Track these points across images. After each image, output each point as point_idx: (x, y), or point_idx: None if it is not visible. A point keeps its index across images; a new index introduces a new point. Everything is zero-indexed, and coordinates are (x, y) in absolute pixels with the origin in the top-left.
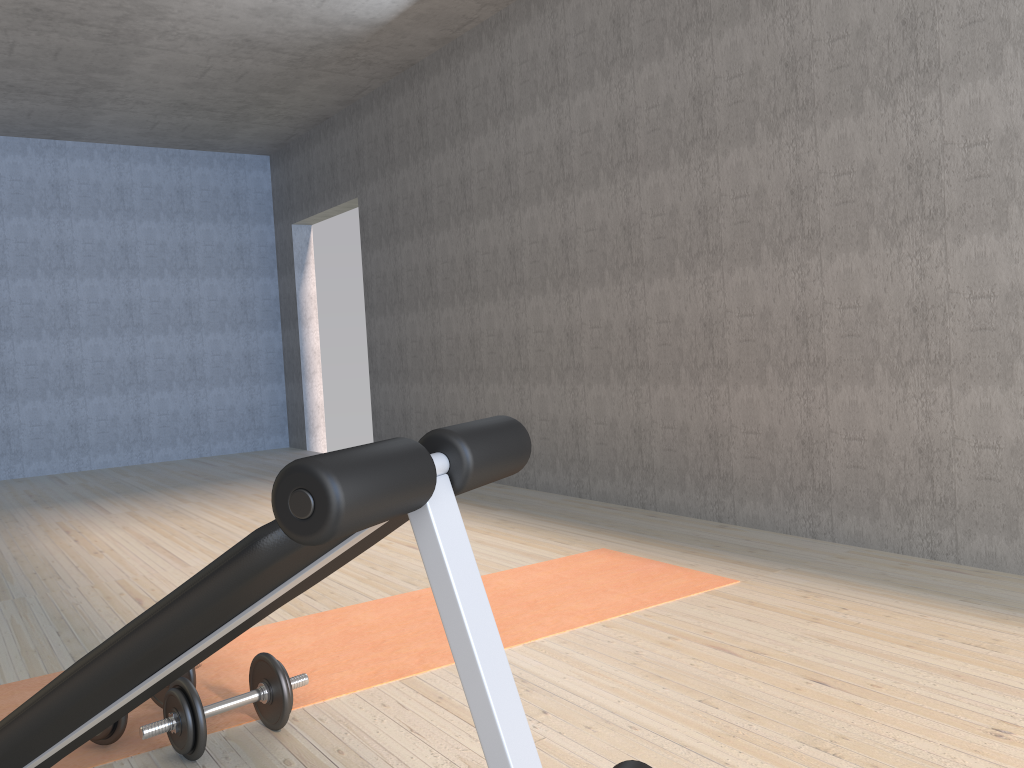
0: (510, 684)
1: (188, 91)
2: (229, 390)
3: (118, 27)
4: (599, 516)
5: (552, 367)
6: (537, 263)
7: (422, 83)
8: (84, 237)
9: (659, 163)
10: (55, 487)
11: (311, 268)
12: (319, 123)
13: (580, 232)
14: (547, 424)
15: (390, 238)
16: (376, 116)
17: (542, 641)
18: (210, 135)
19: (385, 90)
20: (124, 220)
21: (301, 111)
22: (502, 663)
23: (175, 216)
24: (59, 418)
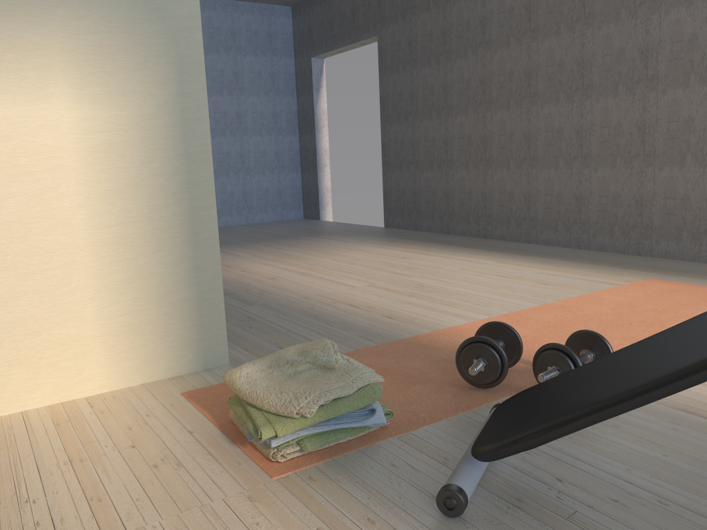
0: None
1: None
2: (265, 177)
3: None
4: (613, 260)
5: (560, 157)
6: (552, 81)
7: None
8: None
9: (682, 2)
10: None
11: (323, 90)
12: None
13: (597, 57)
14: (552, 198)
15: (407, 65)
16: None
17: None
18: None
19: None
20: None
21: None
22: None
23: (229, 50)
24: None
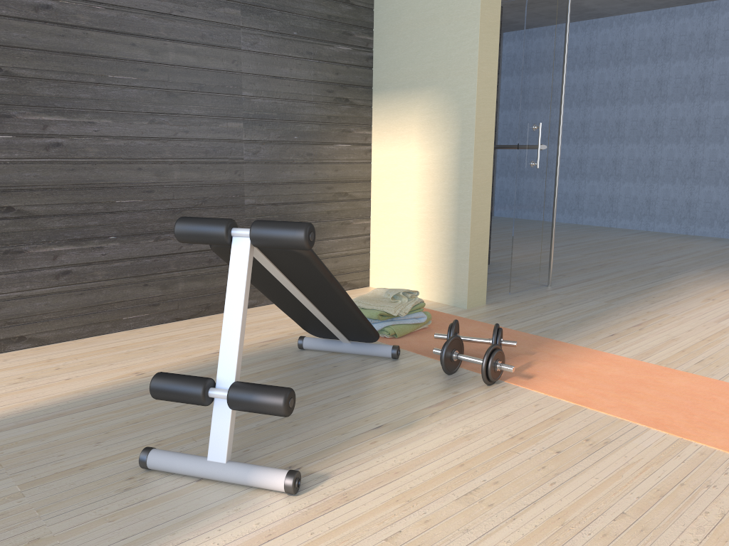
0: (238, 319)
1: None
2: None
3: None
4: None
5: None
6: None
7: None
8: None
9: None
10: None
11: None
12: None
13: None
14: None
15: None
16: None
17: (696, 445)
18: None
19: None
20: None
21: None
22: (238, 311)
23: None
24: None
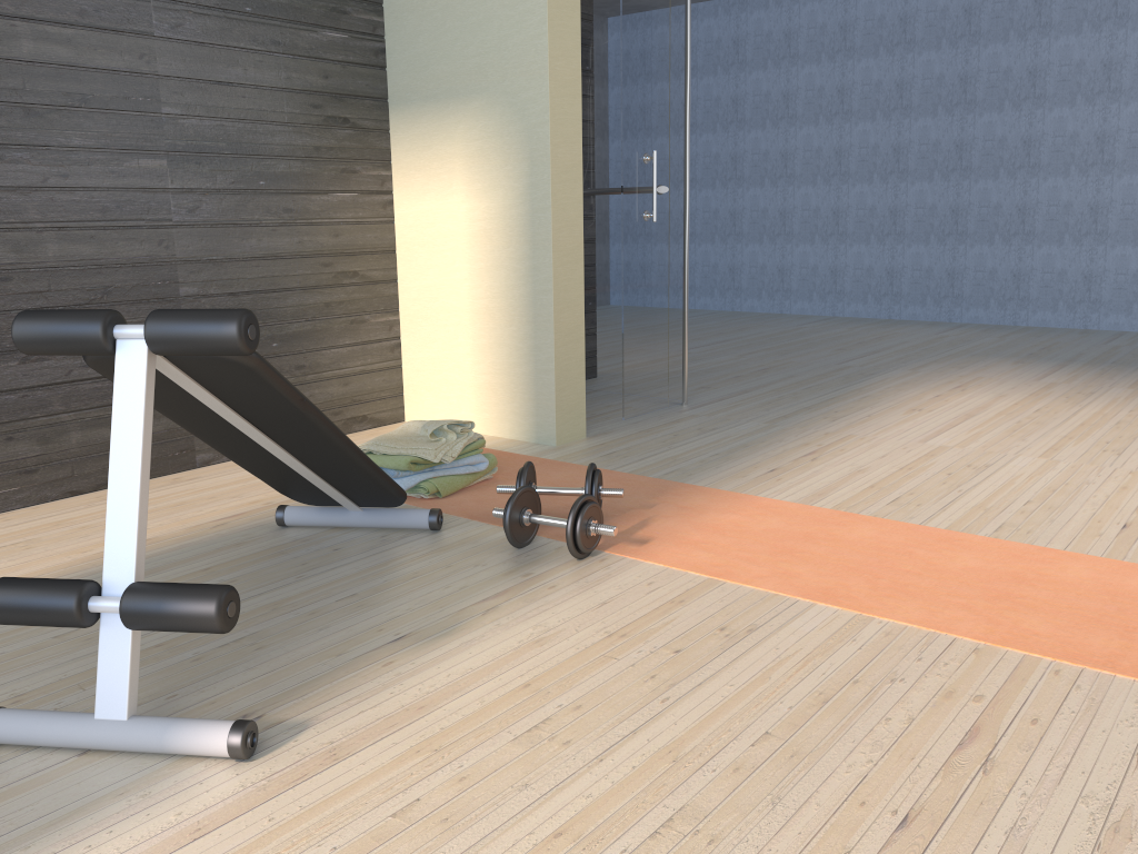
0: (134, 478)
1: None
2: None
3: None
4: None
5: None
6: None
7: None
8: None
9: None
10: (1086, 345)
11: None
12: None
13: None
14: None
15: None
16: None
17: (880, 622)
18: None
19: None
20: None
21: None
22: (133, 464)
23: None
24: None
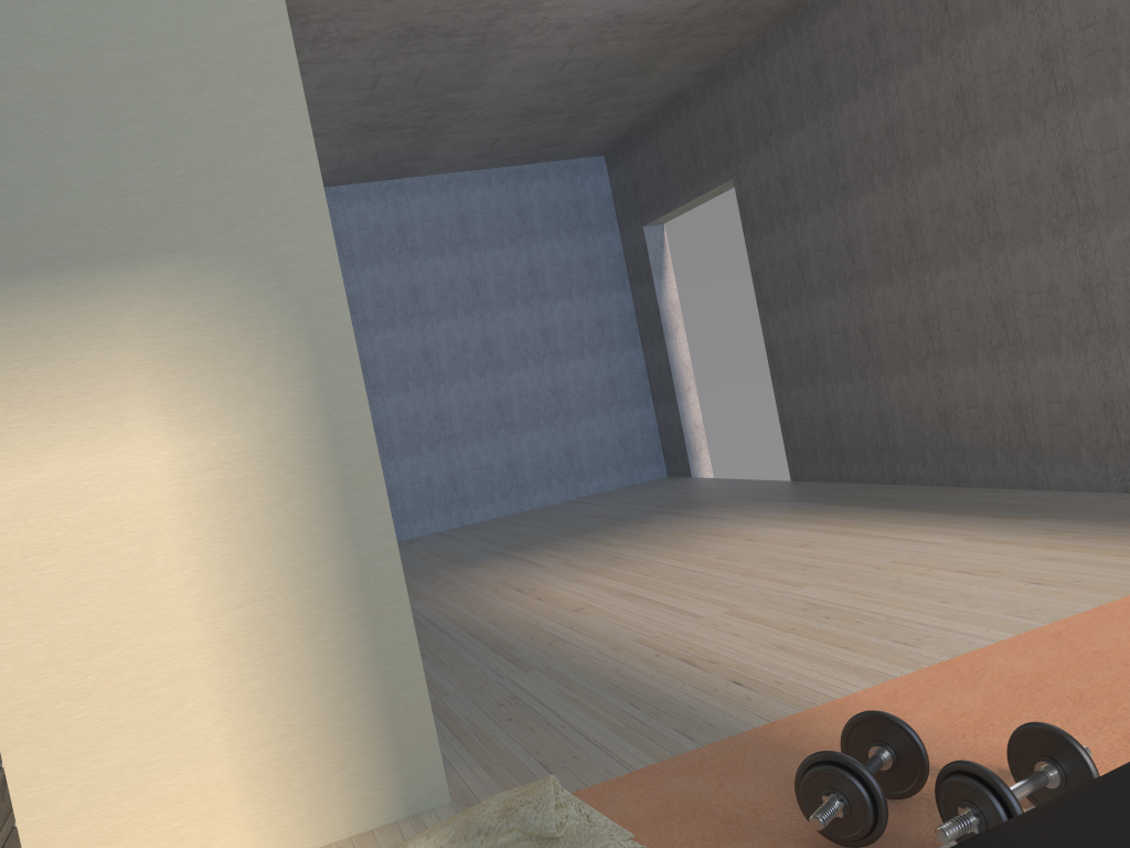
0: None
1: (540, 94)
2: (597, 421)
3: (487, 31)
4: None
5: (1061, 334)
6: (1022, 208)
7: (814, 24)
8: (434, 277)
9: None
10: (455, 544)
11: (669, 272)
12: (669, 104)
13: (1092, 156)
14: (1060, 407)
15: (785, 218)
16: (749, 79)
17: None
18: (548, 143)
19: (759, 45)
20: (470, 253)
21: (653, 93)
22: None
23: (518, 239)
24: (436, 472)
